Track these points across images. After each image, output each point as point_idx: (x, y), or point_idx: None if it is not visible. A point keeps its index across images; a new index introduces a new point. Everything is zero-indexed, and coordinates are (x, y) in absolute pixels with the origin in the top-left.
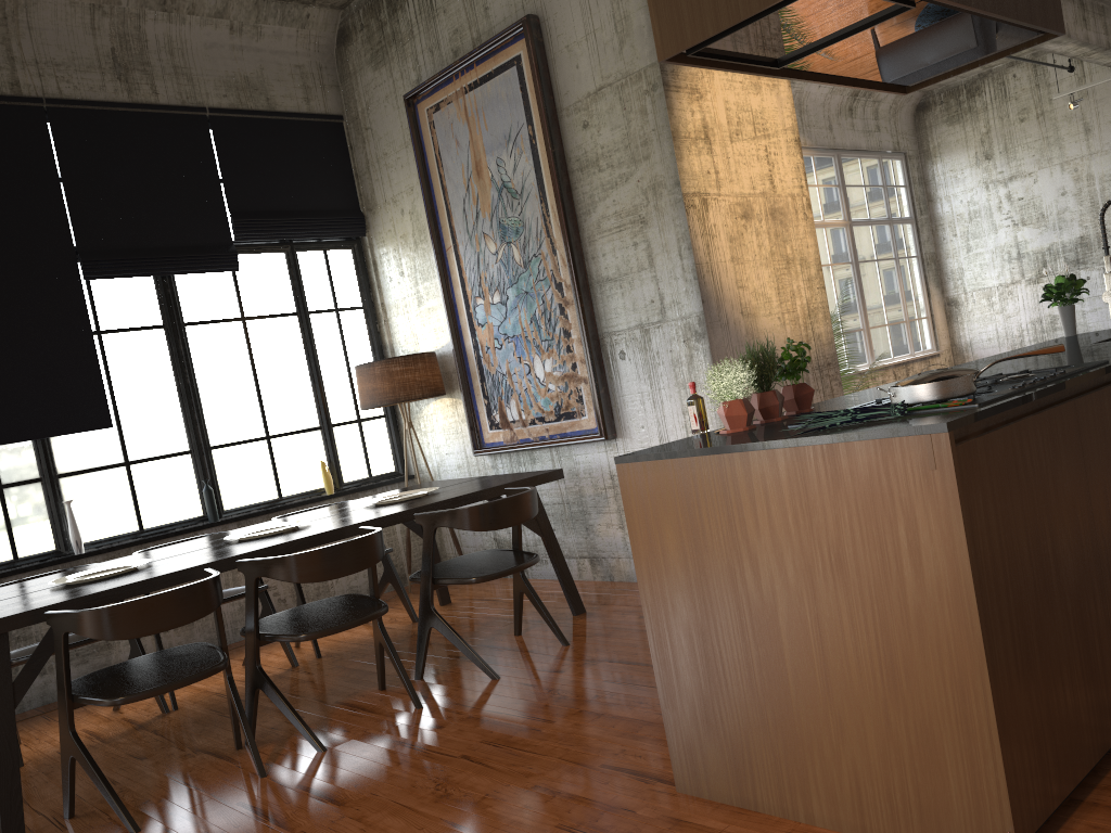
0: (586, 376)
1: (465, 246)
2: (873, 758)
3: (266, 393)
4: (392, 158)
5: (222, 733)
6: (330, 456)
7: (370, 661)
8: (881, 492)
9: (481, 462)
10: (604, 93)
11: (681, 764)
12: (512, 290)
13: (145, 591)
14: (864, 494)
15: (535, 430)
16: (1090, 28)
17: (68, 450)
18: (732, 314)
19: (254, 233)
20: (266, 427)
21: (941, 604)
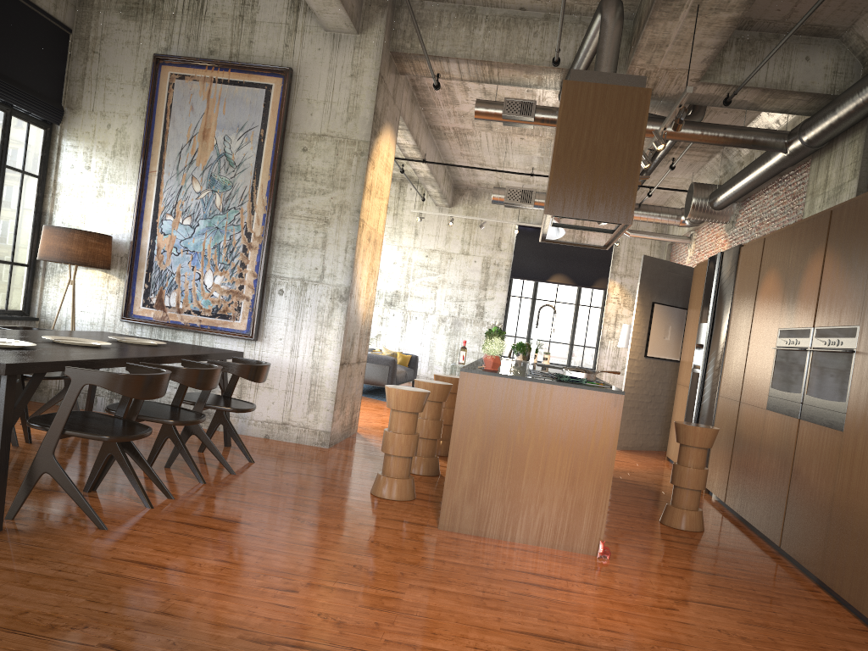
0: (249, 296)
1: (171, 177)
2: (553, 513)
3: None
4: (114, 85)
5: (46, 482)
6: None
7: (93, 451)
8: (591, 410)
9: (119, 326)
10: (326, 139)
11: (446, 515)
12: (205, 221)
13: (90, 368)
14: (584, 409)
15: (189, 318)
16: (444, 185)
17: None
18: (356, 292)
19: None
20: None
21: (601, 455)
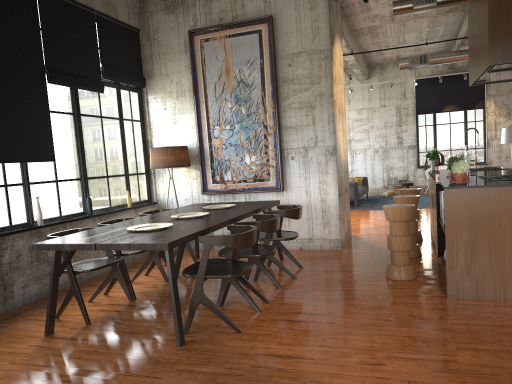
0: (273, 165)
1: (213, 102)
2: None
3: (107, 155)
4: (169, 56)
5: None
6: (127, 189)
7: None
8: None
9: (201, 198)
10: (302, 55)
11: (451, 288)
12: (238, 125)
13: (208, 233)
14: None
15: (240, 185)
16: (363, 66)
17: (34, 170)
18: (338, 147)
19: (109, 76)
20: (107, 171)
21: None
